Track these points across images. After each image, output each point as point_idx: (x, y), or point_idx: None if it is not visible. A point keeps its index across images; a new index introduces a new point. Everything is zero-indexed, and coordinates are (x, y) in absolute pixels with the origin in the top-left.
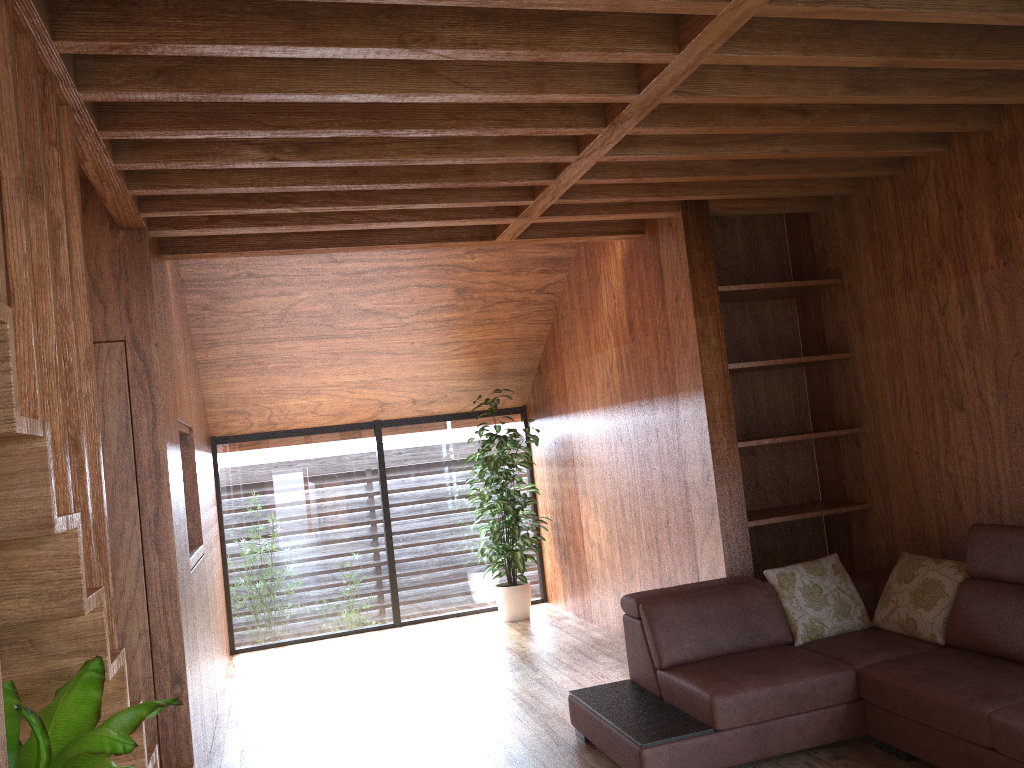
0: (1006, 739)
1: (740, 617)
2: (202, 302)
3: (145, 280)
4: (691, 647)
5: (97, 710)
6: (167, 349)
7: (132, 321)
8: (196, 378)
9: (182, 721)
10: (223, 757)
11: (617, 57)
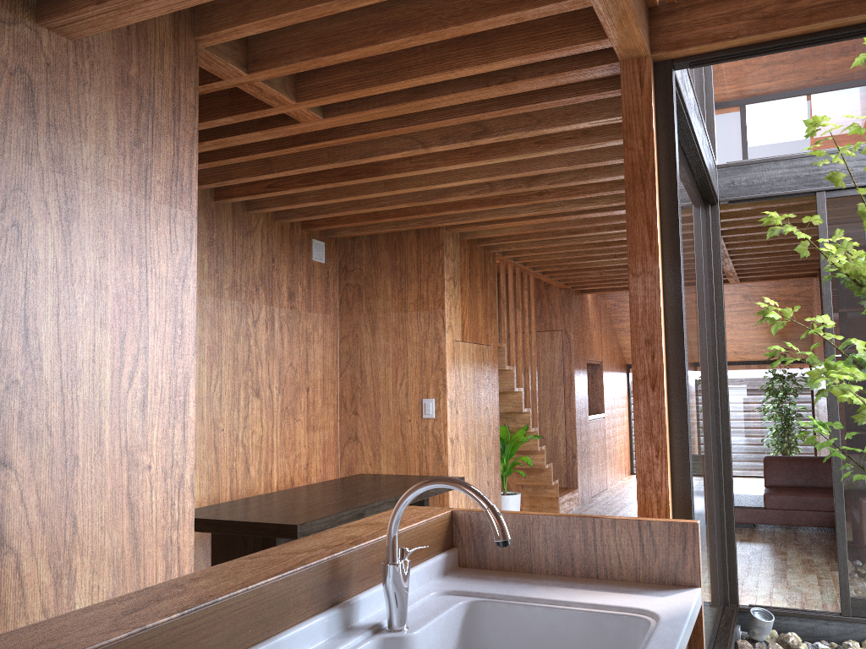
0: None
1: (812, 472)
2: (613, 303)
3: (569, 308)
4: (781, 480)
5: (524, 435)
6: (581, 331)
7: (564, 323)
8: (612, 337)
9: (574, 472)
10: (597, 497)
11: None
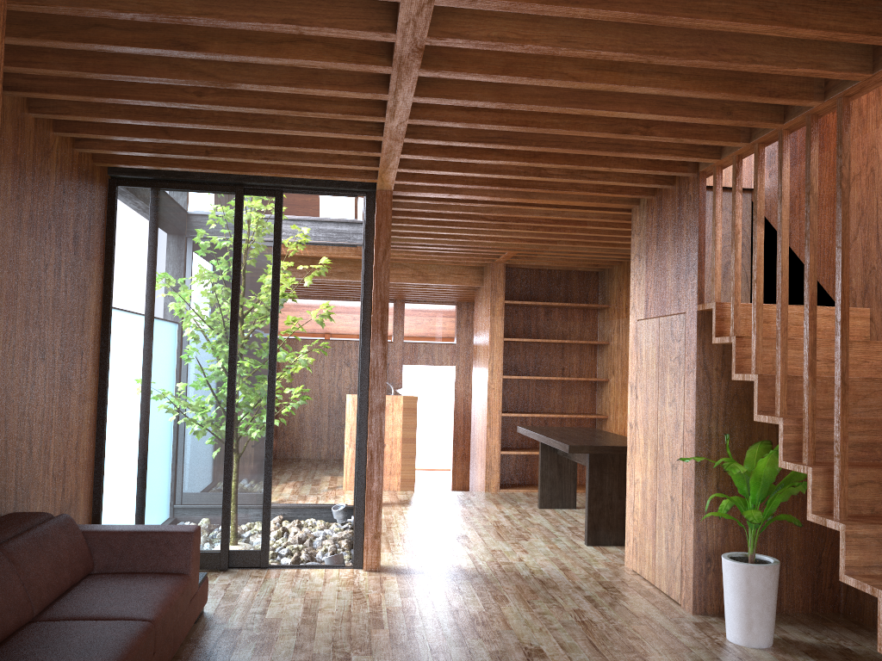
0: (162, 632)
1: None
2: None
3: None
4: None
5: (755, 466)
6: None
7: None
8: None
9: None
10: None
11: (456, 103)
